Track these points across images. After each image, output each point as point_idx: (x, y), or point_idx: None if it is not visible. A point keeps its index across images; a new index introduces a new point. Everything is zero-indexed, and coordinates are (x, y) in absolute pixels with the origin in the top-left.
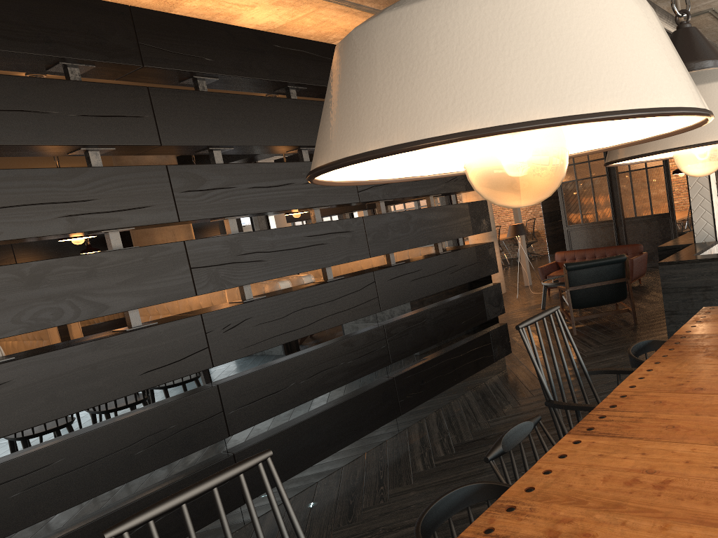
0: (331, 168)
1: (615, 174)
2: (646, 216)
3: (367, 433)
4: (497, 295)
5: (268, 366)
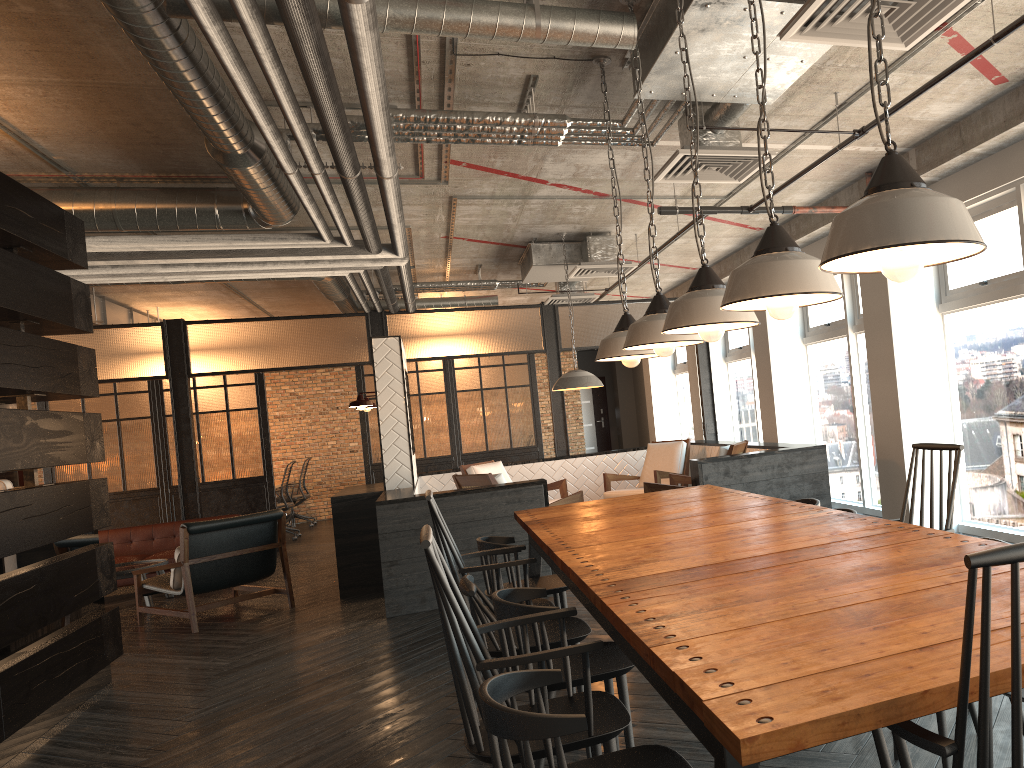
0: (791, 294)
1: (190, 412)
2: (224, 481)
3: None
4: (110, 560)
5: None
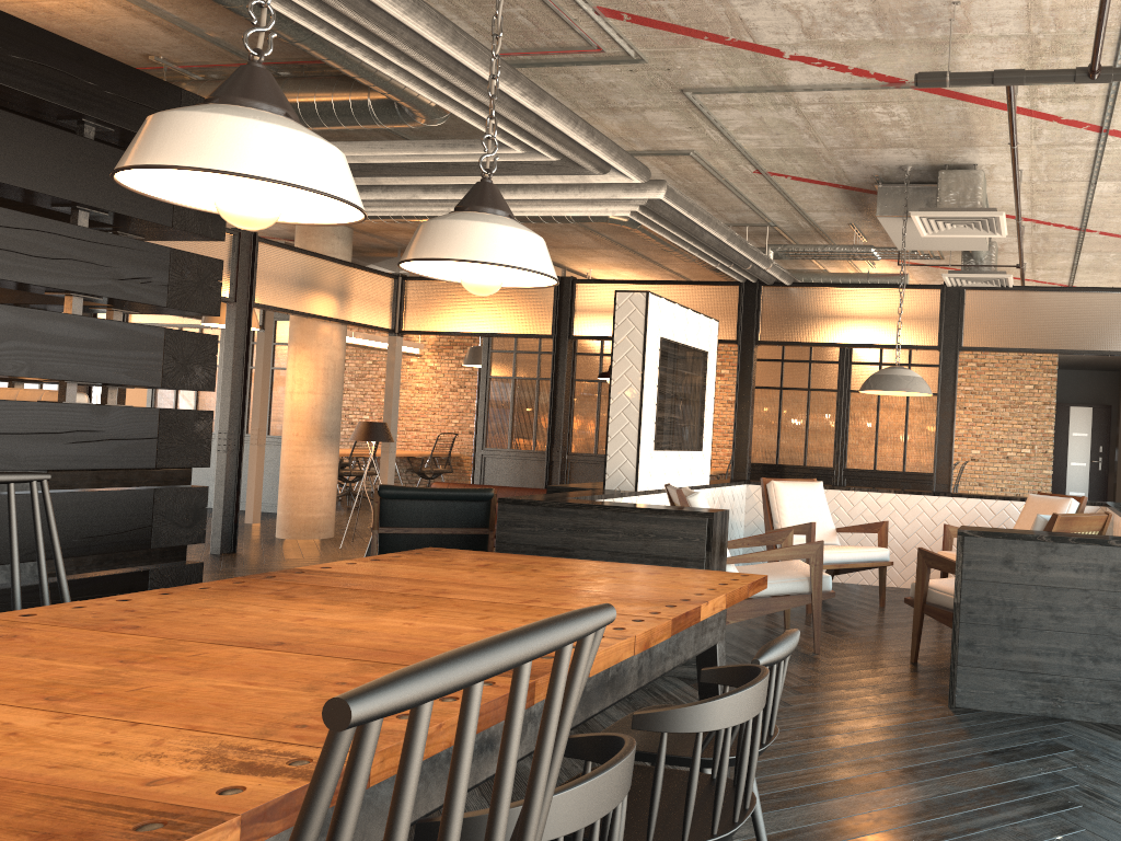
0: None
1: (565, 376)
2: None
3: None
4: (193, 507)
5: None
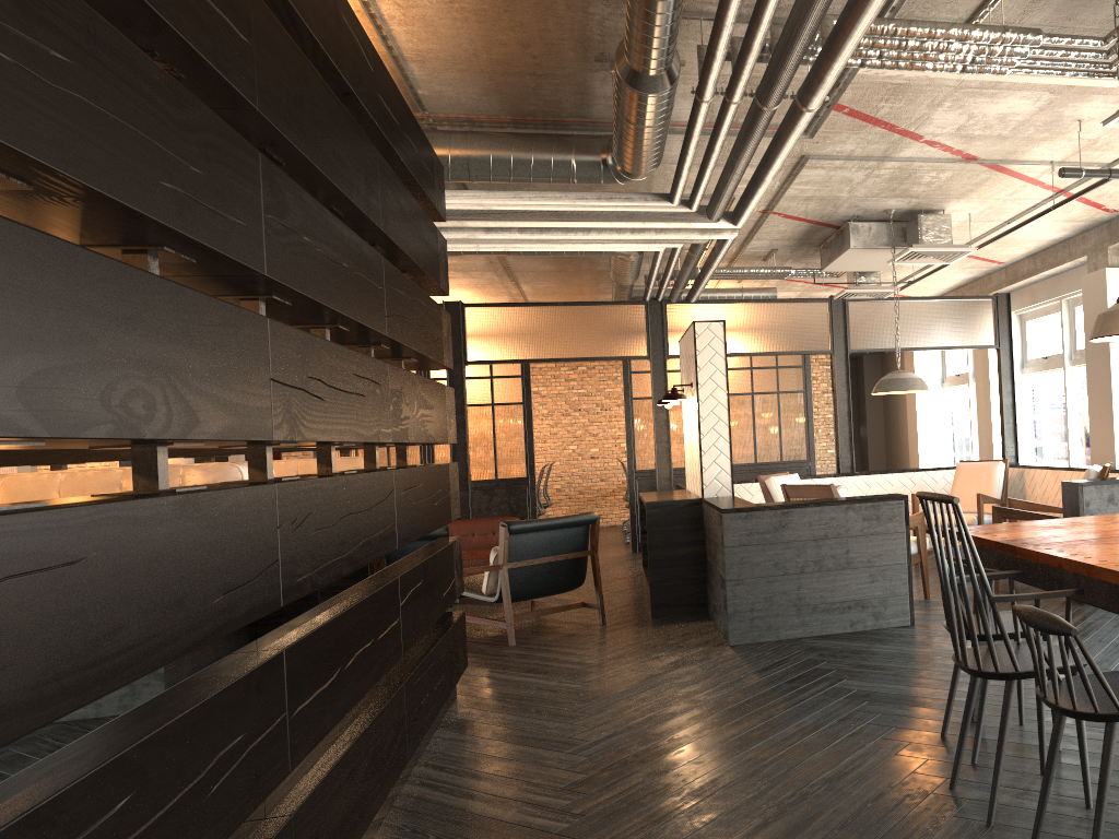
0: None
1: (465, 403)
2: (487, 481)
3: (387, 795)
4: (460, 557)
5: (322, 624)
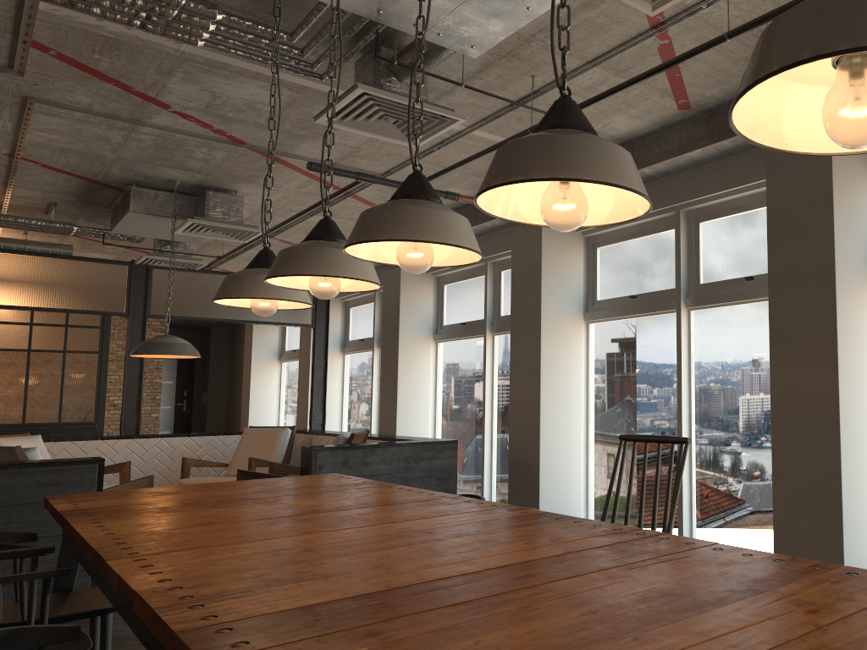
0: (603, 183)
1: None
2: None
3: None
4: None
5: None
